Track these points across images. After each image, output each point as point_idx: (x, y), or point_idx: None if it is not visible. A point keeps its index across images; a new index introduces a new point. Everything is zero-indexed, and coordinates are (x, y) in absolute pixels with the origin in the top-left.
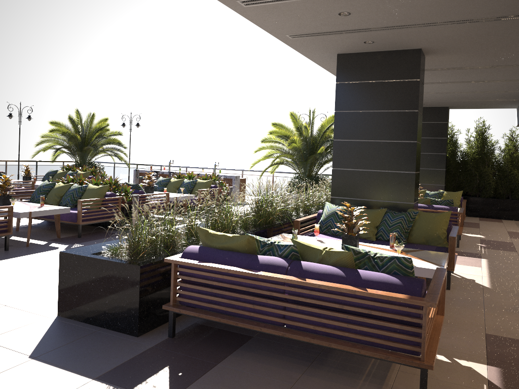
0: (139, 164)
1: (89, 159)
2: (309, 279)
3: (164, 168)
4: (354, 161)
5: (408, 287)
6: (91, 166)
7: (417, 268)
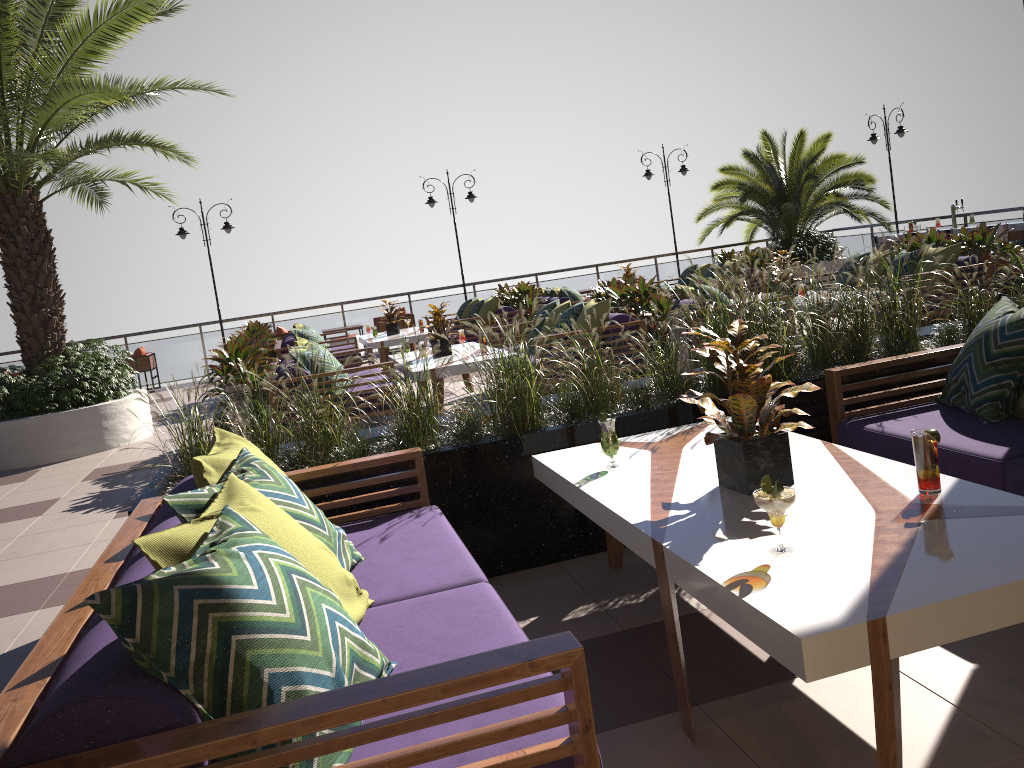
0: (917, 220)
1: (803, 228)
2: (87, 609)
3: (938, 224)
4: None
5: (37, 713)
6: (808, 242)
7: (744, 605)
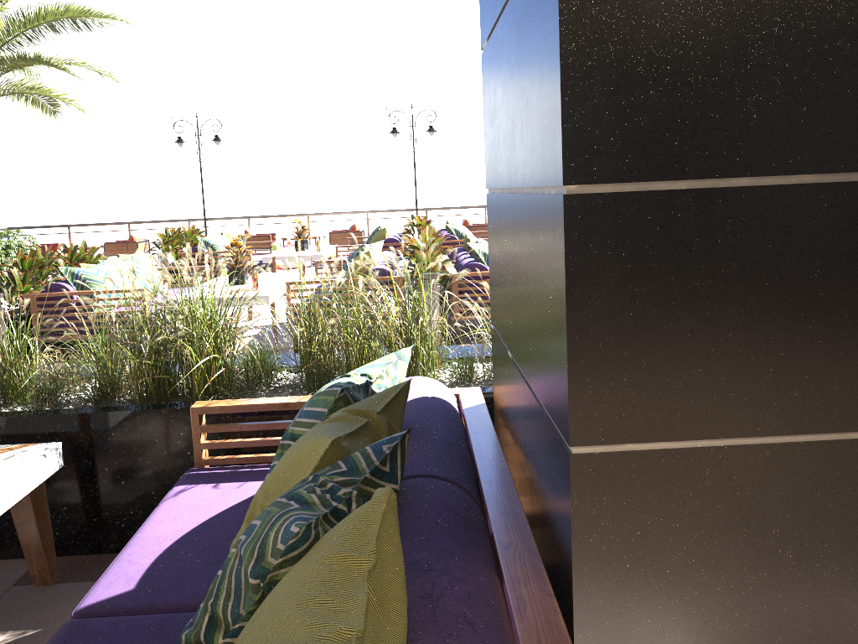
0: None
1: None
2: None
3: None
4: (497, 148)
5: None
6: None
7: None
